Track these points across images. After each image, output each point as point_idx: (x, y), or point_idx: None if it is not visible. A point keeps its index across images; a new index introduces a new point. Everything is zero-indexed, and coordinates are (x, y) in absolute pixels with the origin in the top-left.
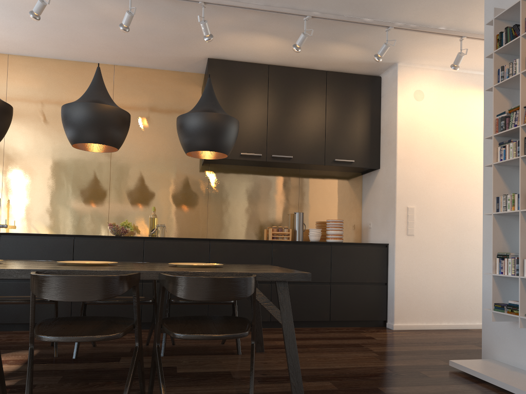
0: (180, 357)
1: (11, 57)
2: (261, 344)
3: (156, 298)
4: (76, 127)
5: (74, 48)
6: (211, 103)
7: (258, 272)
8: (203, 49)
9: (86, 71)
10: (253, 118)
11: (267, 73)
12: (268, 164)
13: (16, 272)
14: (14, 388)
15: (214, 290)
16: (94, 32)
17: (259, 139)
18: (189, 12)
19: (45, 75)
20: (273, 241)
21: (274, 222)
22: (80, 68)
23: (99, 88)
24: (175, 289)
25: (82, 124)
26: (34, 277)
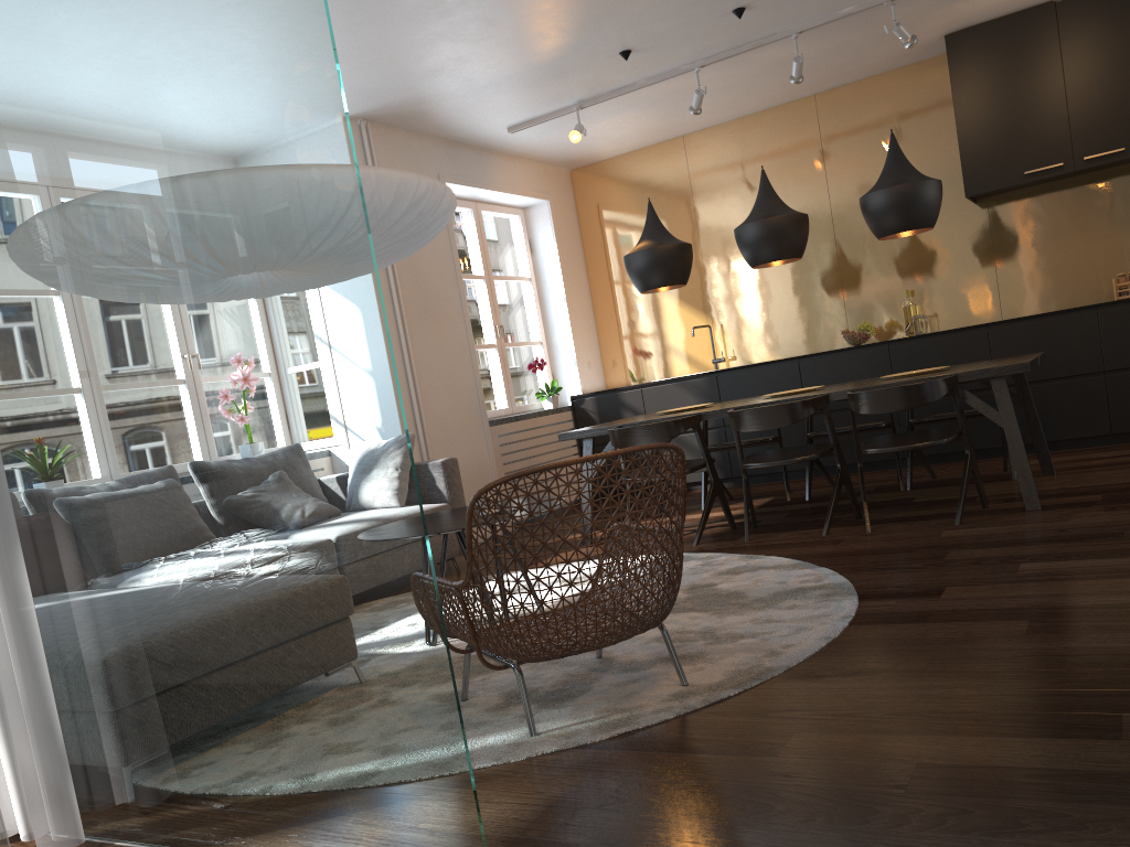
0: (930, 489)
1: (686, 138)
2: (1048, 464)
3: (893, 421)
4: (750, 250)
5: (754, 101)
6: (895, 169)
7: (959, 372)
8: (929, 31)
9: (778, 119)
10: (1039, 105)
11: (1054, 16)
12: (1092, 169)
13: (718, 412)
14: (743, 523)
15: (891, 400)
16: (770, 78)
17: (1056, 138)
18: (879, 12)
19: (730, 145)
20: (1097, 305)
21: (1124, 265)
22: (771, 118)
23: (767, 196)
24: (854, 405)
25: (754, 246)
26: (729, 414)
